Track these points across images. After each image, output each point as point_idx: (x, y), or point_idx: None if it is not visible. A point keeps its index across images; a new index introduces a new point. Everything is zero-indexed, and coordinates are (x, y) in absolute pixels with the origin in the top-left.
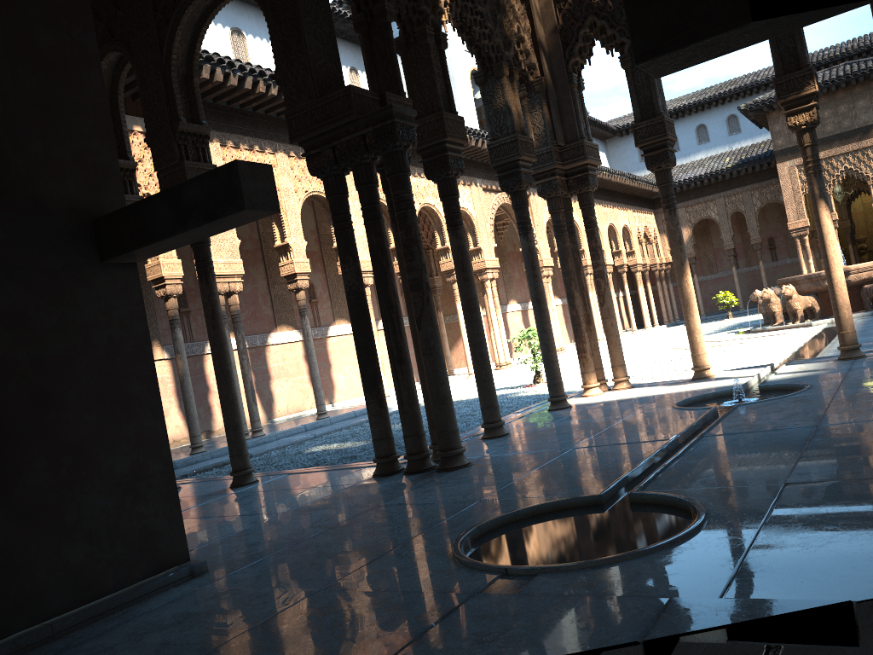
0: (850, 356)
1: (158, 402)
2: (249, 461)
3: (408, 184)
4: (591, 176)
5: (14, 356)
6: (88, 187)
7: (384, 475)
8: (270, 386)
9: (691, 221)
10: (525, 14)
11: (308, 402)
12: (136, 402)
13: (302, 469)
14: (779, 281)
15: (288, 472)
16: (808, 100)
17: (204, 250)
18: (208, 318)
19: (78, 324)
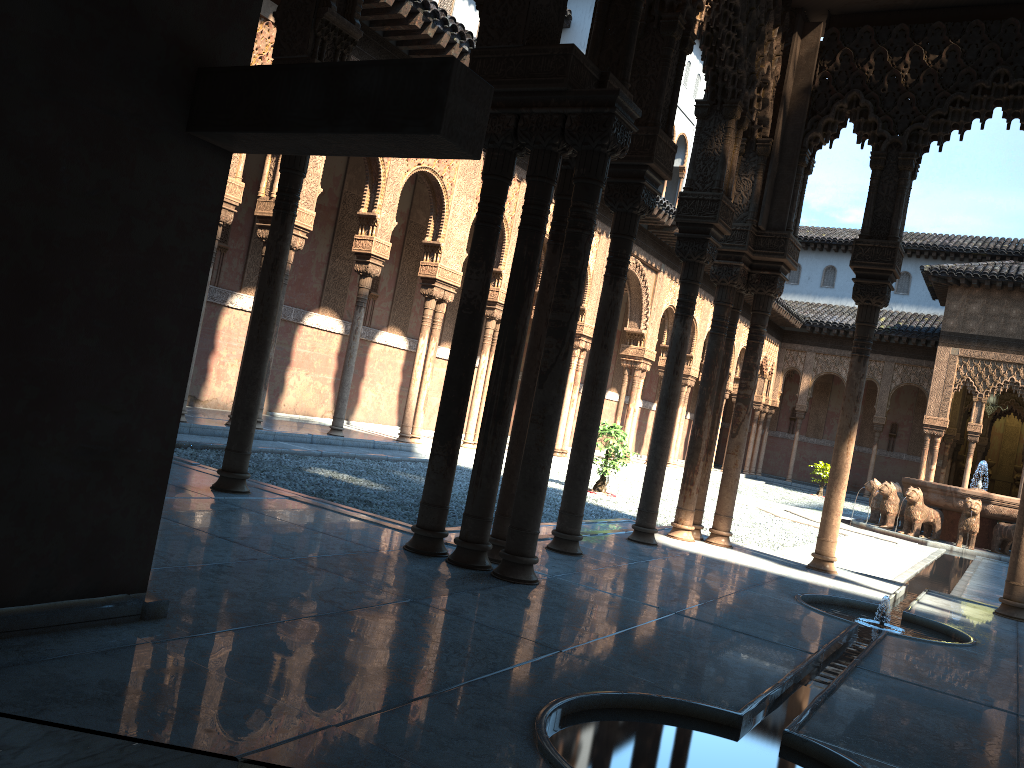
0: (1012, 614)
1: (188, 356)
2: (247, 464)
3: (598, 199)
4: (780, 279)
5: (12, 212)
6: (209, 19)
7: (420, 553)
8: (286, 373)
9: (817, 371)
10: (780, 57)
11: (321, 408)
12: (159, 345)
13: (303, 495)
14: (906, 480)
15: (290, 496)
16: None
17: (294, 180)
18: (266, 267)
19: (121, 204)
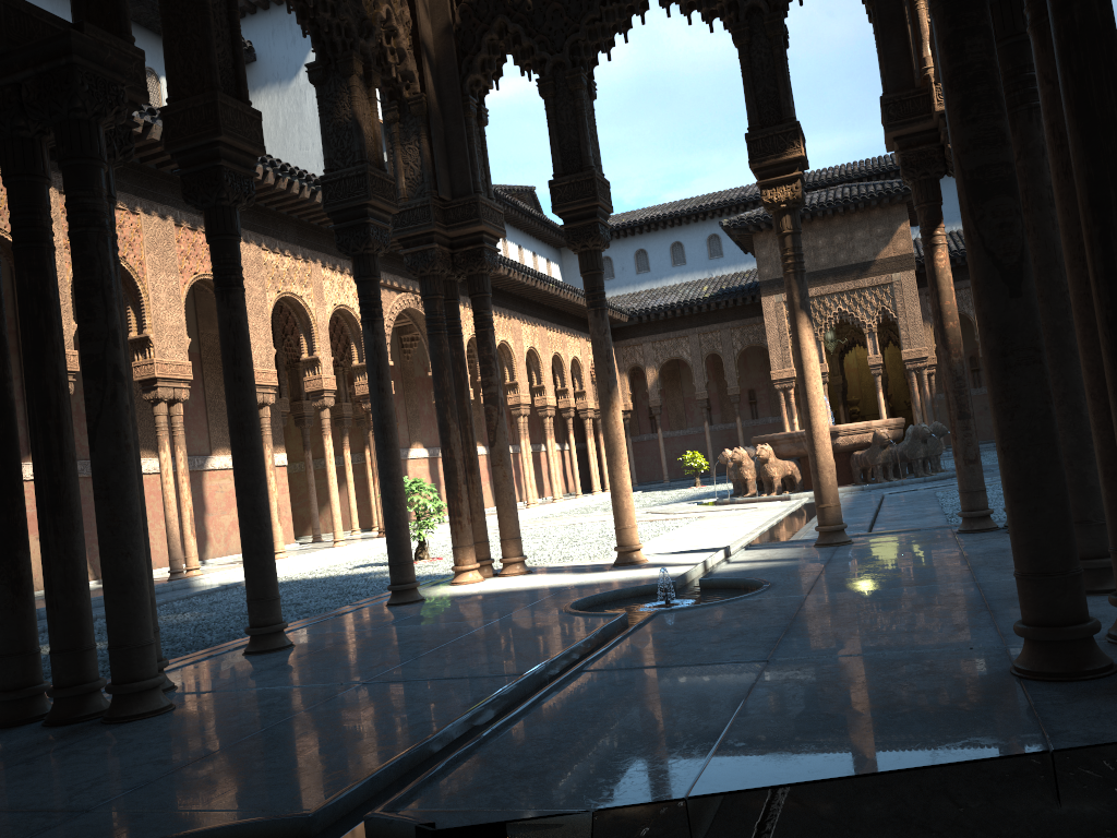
0: (831, 540)
1: None
2: None
3: (98, 183)
4: (488, 251)
5: None
6: None
7: (6, 726)
8: None
9: (659, 360)
10: None
11: None
12: None
13: None
14: (755, 440)
15: None
16: (791, 168)
17: None
18: None
19: None
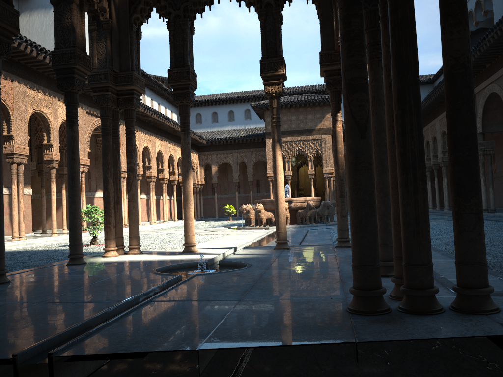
0: (281, 247)
1: None
2: None
3: None
4: (135, 99)
5: None
6: None
7: None
8: None
9: (218, 162)
10: None
11: None
12: None
13: None
14: (256, 201)
15: None
16: (278, 78)
17: None
18: None
19: None
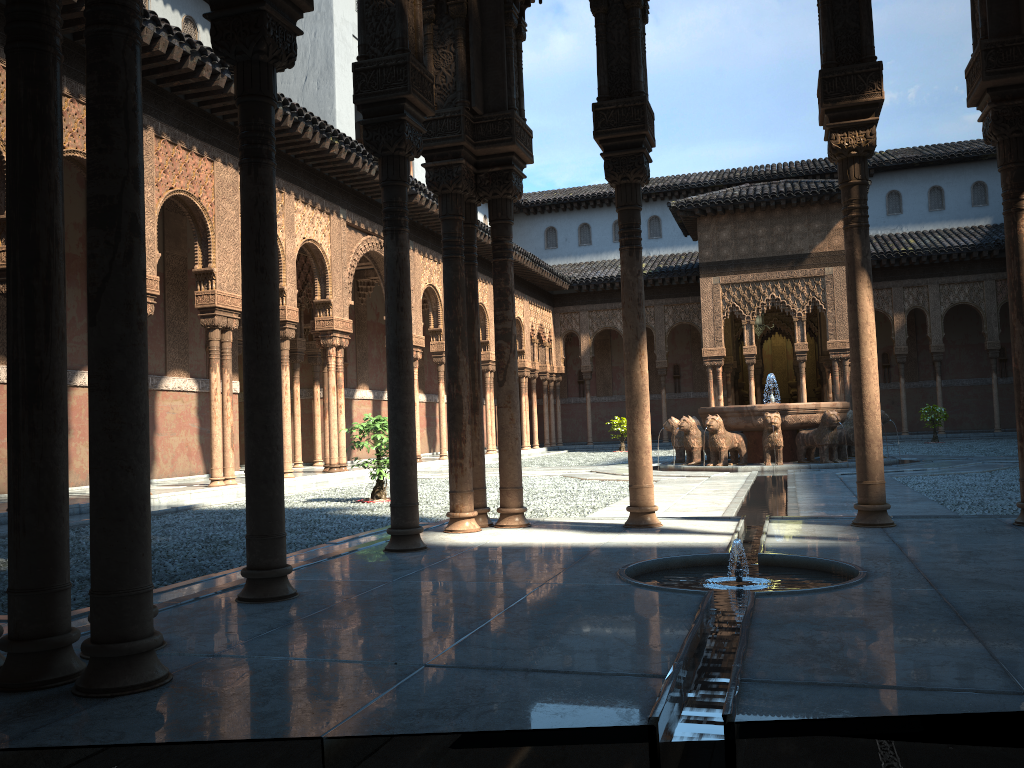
0: (874, 521)
1: None
2: None
3: None
4: (515, 175)
5: None
6: None
7: None
8: None
9: (594, 329)
10: None
11: None
12: None
13: None
14: (702, 410)
15: None
16: (867, 112)
17: None
18: None
19: None
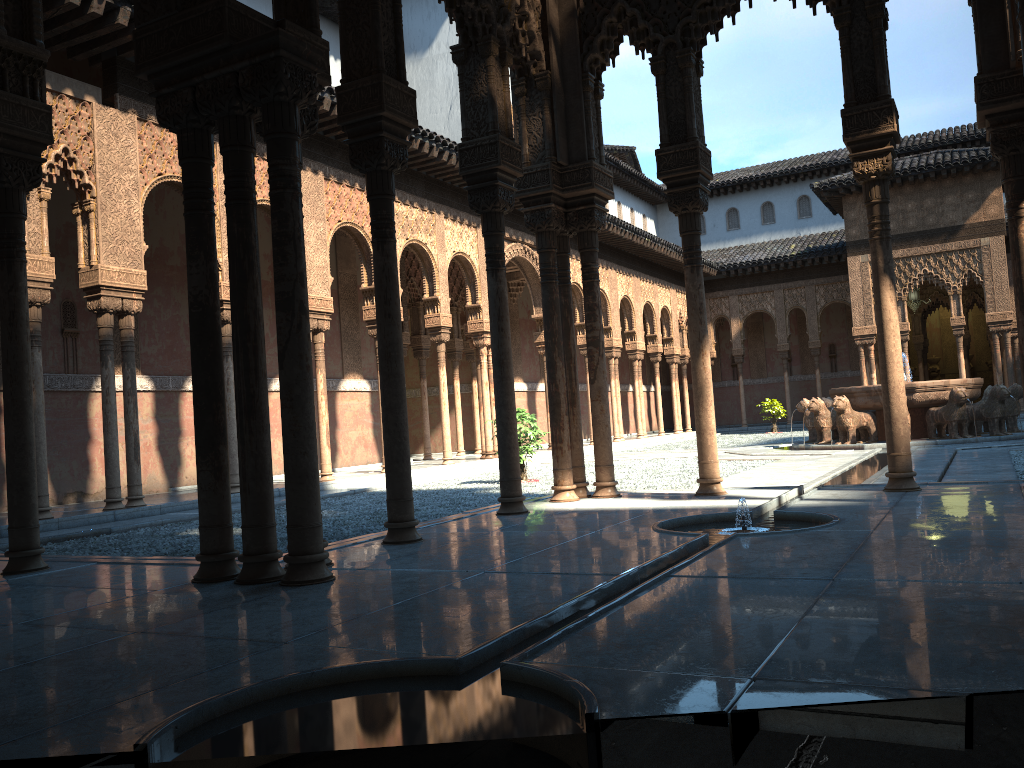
0: (900, 486)
1: None
2: (37, 538)
3: (293, 153)
4: (597, 211)
5: None
6: None
7: (207, 581)
8: (179, 445)
9: (744, 312)
10: None
11: None
12: None
13: (141, 557)
14: (832, 391)
15: (98, 561)
16: (883, 142)
17: (12, 223)
18: (4, 322)
19: None
